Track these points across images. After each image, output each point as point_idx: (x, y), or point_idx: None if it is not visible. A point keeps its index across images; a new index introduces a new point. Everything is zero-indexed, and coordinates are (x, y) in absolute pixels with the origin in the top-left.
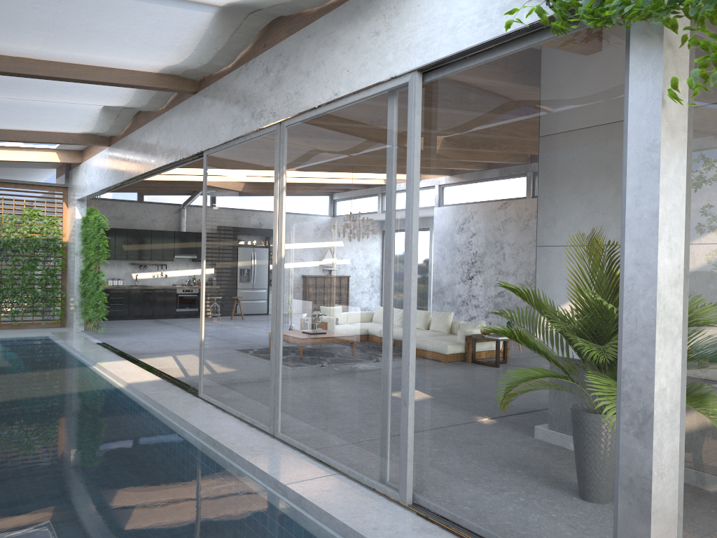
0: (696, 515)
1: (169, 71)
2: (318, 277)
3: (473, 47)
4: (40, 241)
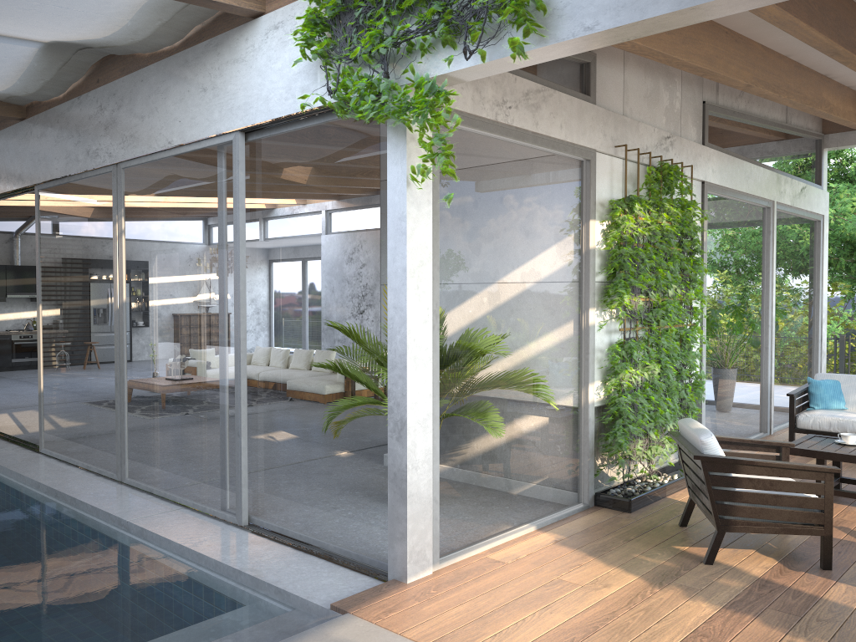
0: (456, 500)
1: None
2: (159, 321)
3: (282, 118)
4: None
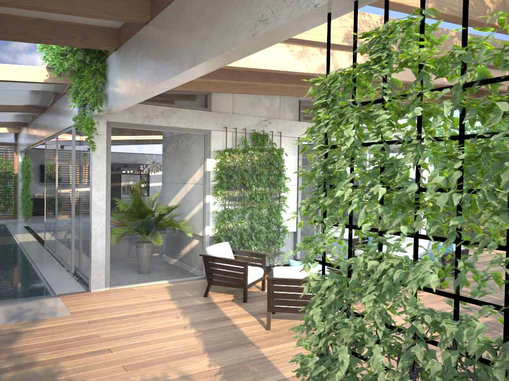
0: (121, 266)
1: (28, 105)
2: (62, 195)
3: None
4: (1, 173)
